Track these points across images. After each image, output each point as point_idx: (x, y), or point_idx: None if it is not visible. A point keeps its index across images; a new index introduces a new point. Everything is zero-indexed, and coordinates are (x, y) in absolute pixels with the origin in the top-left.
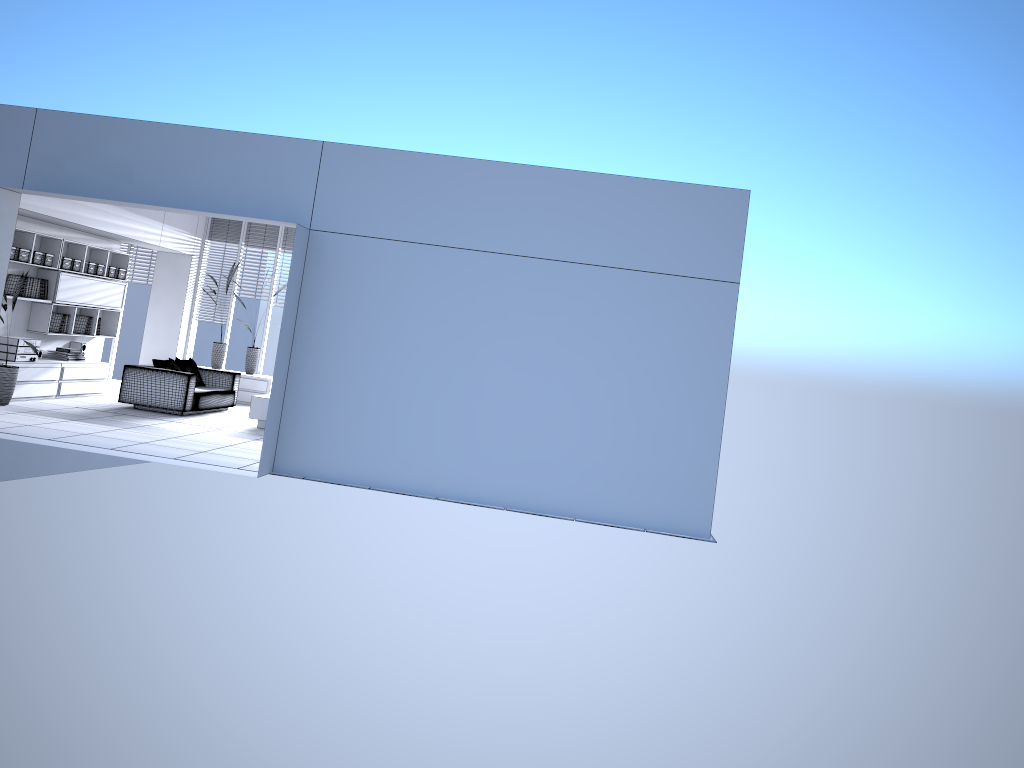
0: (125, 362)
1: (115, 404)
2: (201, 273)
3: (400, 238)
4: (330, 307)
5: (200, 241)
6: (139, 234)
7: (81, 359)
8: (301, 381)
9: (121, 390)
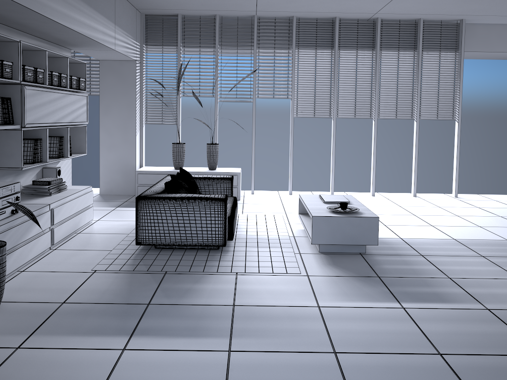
0: None
1: (125, 243)
2: (143, 78)
3: None
4: None
5: (139, 46)
6: (99, 35)
7: (63, 189)
8: None
9: (137, 230)
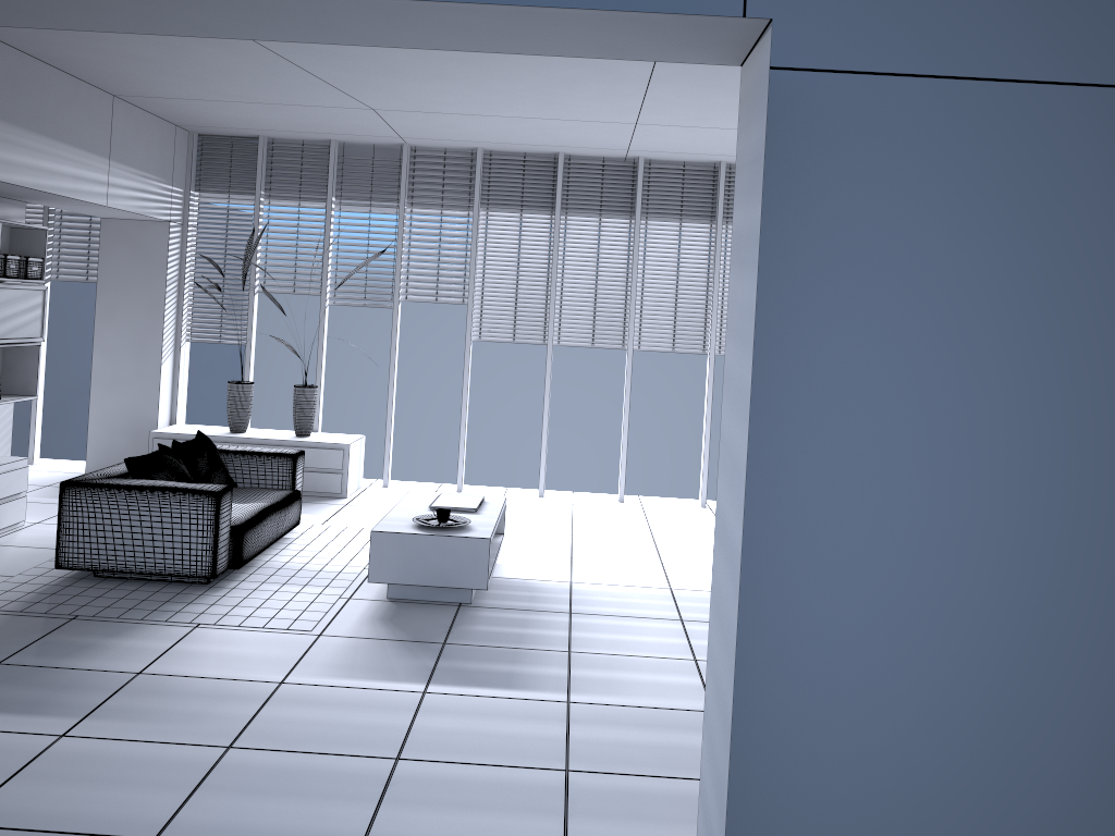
0: (61, 396)
1: (49, 565)
2: (188, 254)
3: (1104, 75)
4: (851, 361)
5: (181, 194)
6: (62, 182)
7: None
8: (764, 652)
9: (59, 541)
